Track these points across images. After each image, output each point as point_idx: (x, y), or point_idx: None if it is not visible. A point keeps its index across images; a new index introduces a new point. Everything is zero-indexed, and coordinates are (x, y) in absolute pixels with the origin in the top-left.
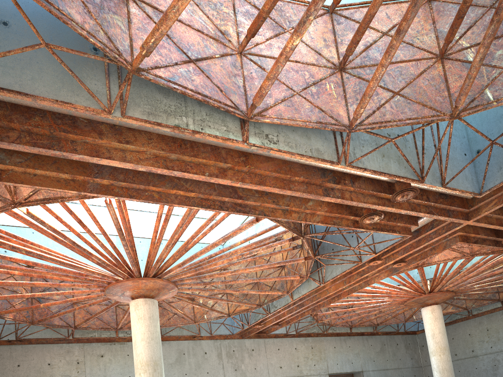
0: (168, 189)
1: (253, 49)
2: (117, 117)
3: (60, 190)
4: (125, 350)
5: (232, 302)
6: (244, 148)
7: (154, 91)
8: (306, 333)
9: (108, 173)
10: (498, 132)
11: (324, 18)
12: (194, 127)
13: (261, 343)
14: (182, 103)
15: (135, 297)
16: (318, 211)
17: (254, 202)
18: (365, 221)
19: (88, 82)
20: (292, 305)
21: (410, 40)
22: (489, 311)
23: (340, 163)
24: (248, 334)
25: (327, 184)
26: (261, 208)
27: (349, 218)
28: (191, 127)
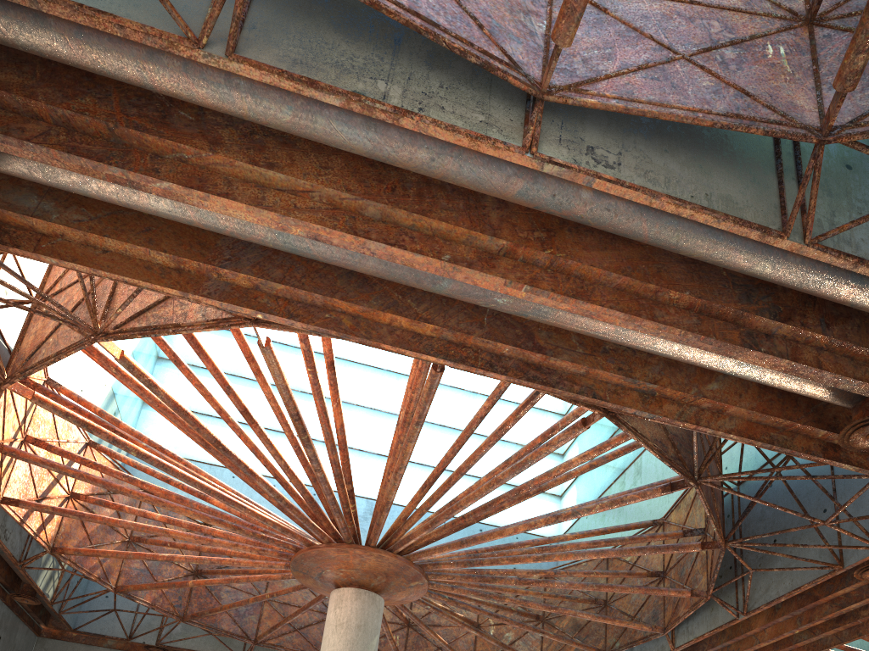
0: (373, 310)
1: None
2: (214, 56)
3: (146, 284)
4: None
5: (544, 633)
6: (540, 196)
7: (325, 28)
8: None
9: (252, 262)
10: None
11: None
12: (401, 103)
13: None
14: (387, 58)
15: (342, 585)
16: (731, 406)
17: (572, 365)
18: (855, 441)
19: None
20: None
21: None
22: None
23: (788, 235)
24: None
25: (754, 319)
26: (588, 382)
27: (815, 436)
28: (395, 102)
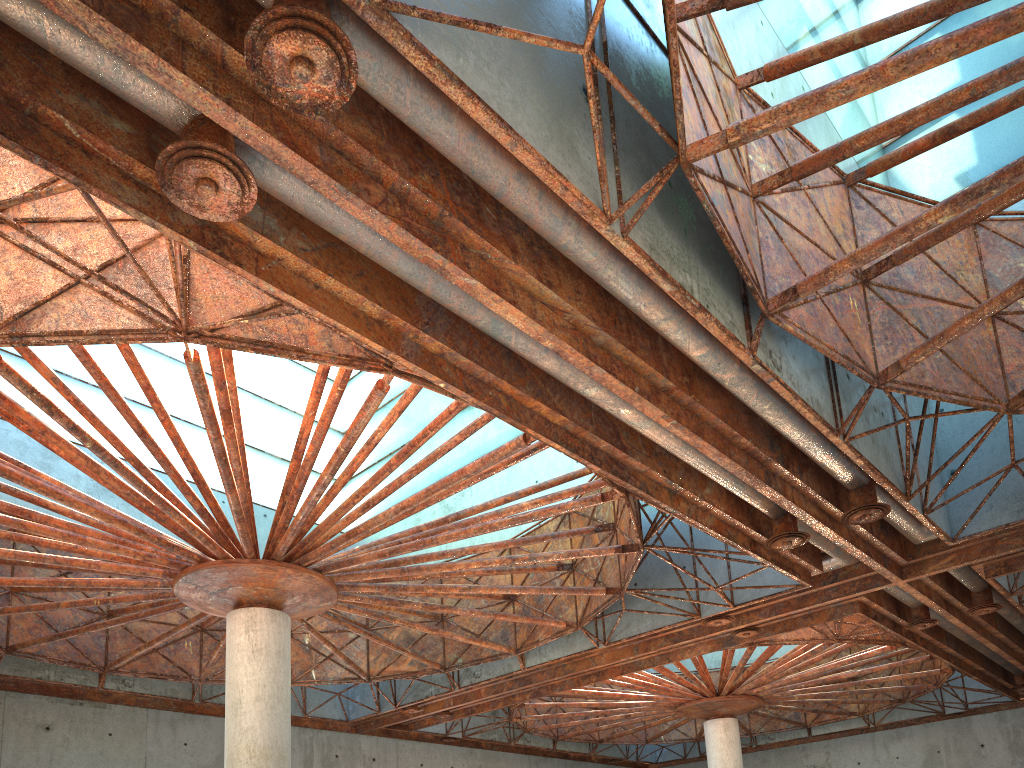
0: (528, 396)
1: (766, 199)
2: (614, 233)
3: (355, 334)
4: (105, 723)
5: (404, 651)
6: (711, 361)
7: (654, 210)
8: (481, 739)
9: (444, 330)
10: (990, 450)
11: (840, 190)
12: (699, 298)
13: (390, 748)
14: (685, 249)
15: (248, 603)
16: (716, 508)
17: (639, 465)
18: (776, 544)
19: (580, 149)
20: (505, 677)
21: (952, 273)
22: (781, 743)
23: (840, 435)
24: (376, 724)
25: (773, 464)
26: (643, 479)
27: (747, 533)
28: (696, 297)
